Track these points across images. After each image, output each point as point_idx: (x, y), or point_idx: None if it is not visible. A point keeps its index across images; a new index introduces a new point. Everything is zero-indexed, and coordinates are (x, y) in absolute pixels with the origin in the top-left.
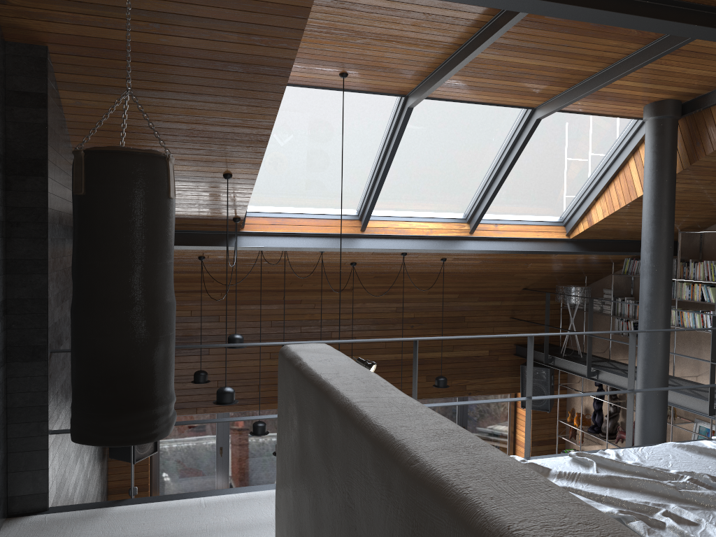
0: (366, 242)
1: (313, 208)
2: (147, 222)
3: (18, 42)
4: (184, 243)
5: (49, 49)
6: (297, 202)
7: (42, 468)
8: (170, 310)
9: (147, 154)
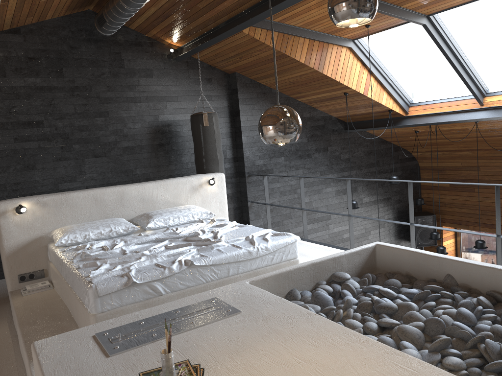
0: (483, 114)
1: (449, 94)
2: (197, 135)
3: (231, 73)
4: (380, 126)
5: (237, 72)
6: (436, 92)
7: (247, 213)
8: (210, 161)
9: (196, 114)
